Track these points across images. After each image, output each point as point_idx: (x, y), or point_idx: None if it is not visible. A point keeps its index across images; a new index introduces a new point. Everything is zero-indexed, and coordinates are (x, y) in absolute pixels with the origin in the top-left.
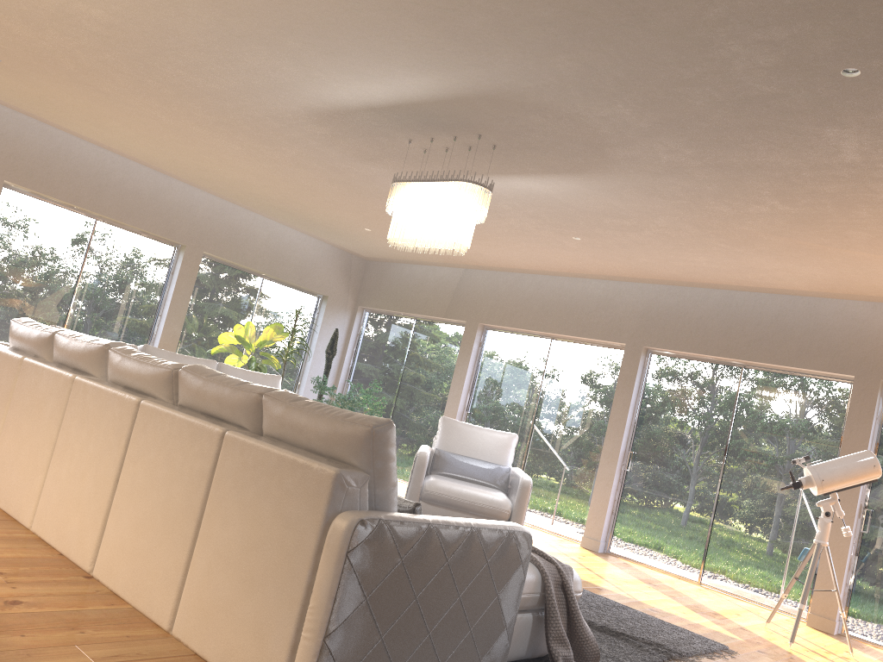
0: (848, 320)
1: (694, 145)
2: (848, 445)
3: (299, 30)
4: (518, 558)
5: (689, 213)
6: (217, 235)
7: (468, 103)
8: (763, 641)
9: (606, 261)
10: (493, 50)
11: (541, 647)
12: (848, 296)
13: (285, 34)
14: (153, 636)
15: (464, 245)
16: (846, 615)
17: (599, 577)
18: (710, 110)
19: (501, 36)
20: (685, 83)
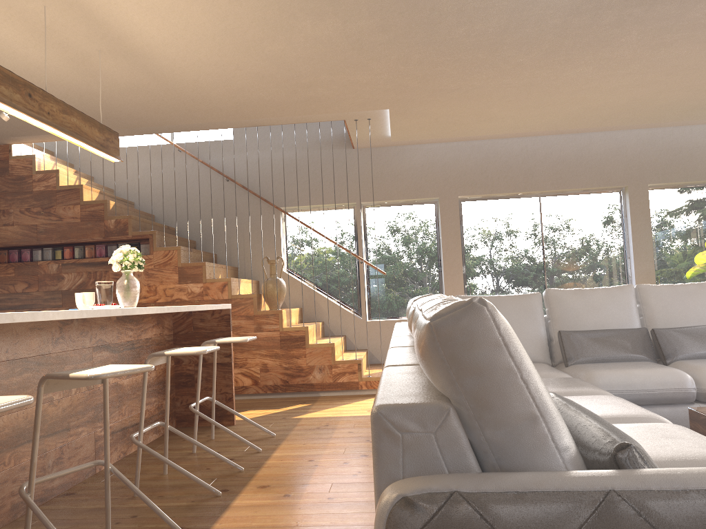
0: None
1: None
2: None
3: None
4: None
5: None
6: (656, 164)
7: None
8: None
9: None
10: None
11: None
12: None
13: None
14: None
15: None
16: None
17: None
18: None
19: None
20: None
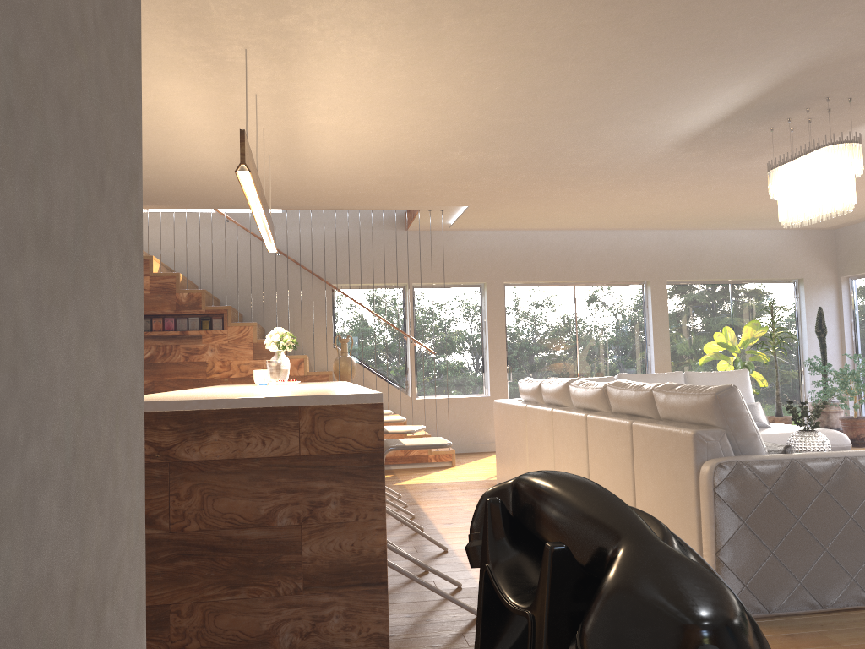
0: None
1: None
2: None
3: (623, 104)
4: None
5: None
6: (673, 262)
7: (791, 82)
8: None
9: None
10: (772, 43)
11: None
12: None
13: (616, 111)
14: None
15: (847, 202)
16: None
17: None
18: None
19: (769, 33)
20: None
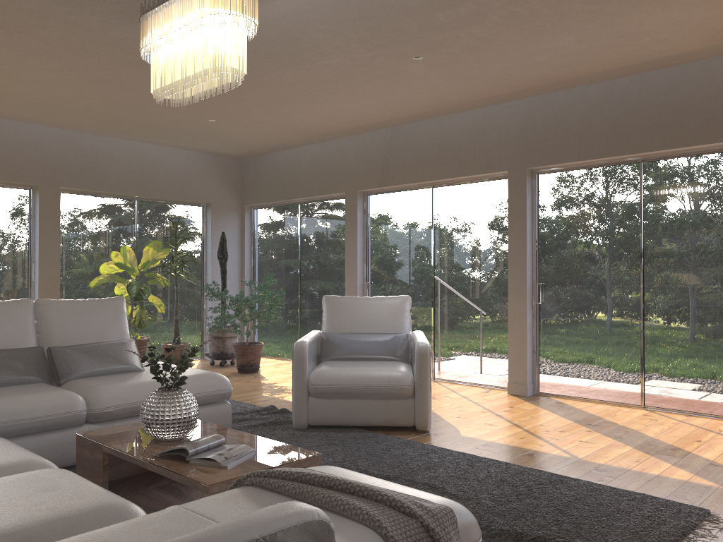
0: None
1: None
2: None
3: None
4: None
5: None
6: (71, 167)
7: None
8: None
9: (462, 81)
10: None
11: None
12: None
13: None
14: None
15: (235, 69)
16: None
17: (530, 434)
18: None
19: None
20: None
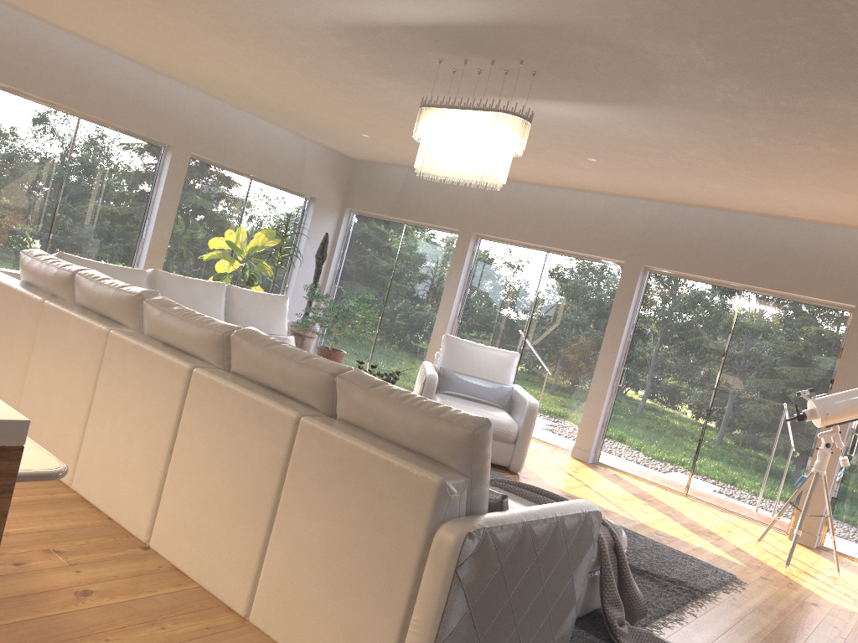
0: (854, 249)
1: (760, 88)
2: (843, 373)
3: None
4: (591, 537)
5: (725, 147)
6: (205, 135)
7: (520, 30)
8: (761, 564)
9: (616, 181)
10: None
11: (591, 605)
12: (857, 226)
13: None
14: (232, 625)
15: (500, 180)
16: (826, 530)
17: (599, 495)
18: (794, 58)
19: None
20: (779, 30)
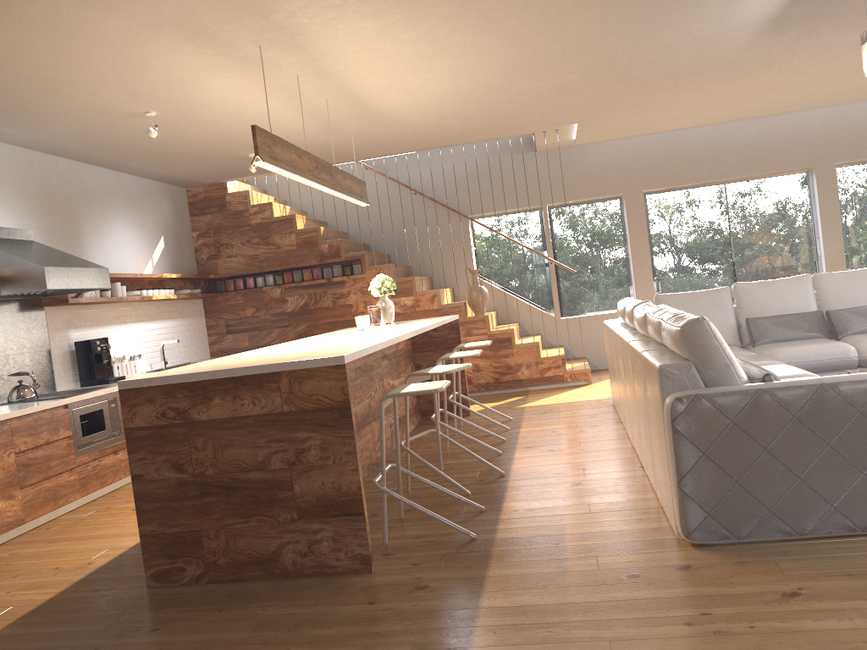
0: None
1: None
2: None
3: (659, 10)
4: None
5: None
6: (843, 142)
7: None
8: None
9: None
10: None
11: None
12: None
13: (658, 17)
14: (645, 498)
15: None
16: None
17: None
18: None
19: None
20: None
